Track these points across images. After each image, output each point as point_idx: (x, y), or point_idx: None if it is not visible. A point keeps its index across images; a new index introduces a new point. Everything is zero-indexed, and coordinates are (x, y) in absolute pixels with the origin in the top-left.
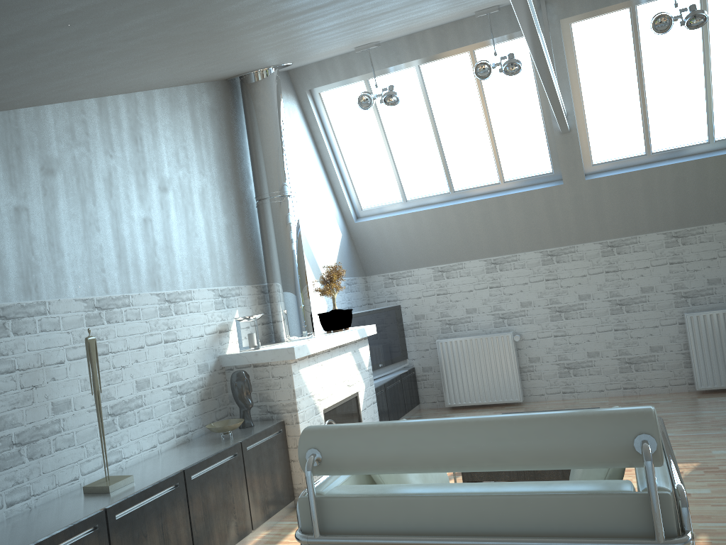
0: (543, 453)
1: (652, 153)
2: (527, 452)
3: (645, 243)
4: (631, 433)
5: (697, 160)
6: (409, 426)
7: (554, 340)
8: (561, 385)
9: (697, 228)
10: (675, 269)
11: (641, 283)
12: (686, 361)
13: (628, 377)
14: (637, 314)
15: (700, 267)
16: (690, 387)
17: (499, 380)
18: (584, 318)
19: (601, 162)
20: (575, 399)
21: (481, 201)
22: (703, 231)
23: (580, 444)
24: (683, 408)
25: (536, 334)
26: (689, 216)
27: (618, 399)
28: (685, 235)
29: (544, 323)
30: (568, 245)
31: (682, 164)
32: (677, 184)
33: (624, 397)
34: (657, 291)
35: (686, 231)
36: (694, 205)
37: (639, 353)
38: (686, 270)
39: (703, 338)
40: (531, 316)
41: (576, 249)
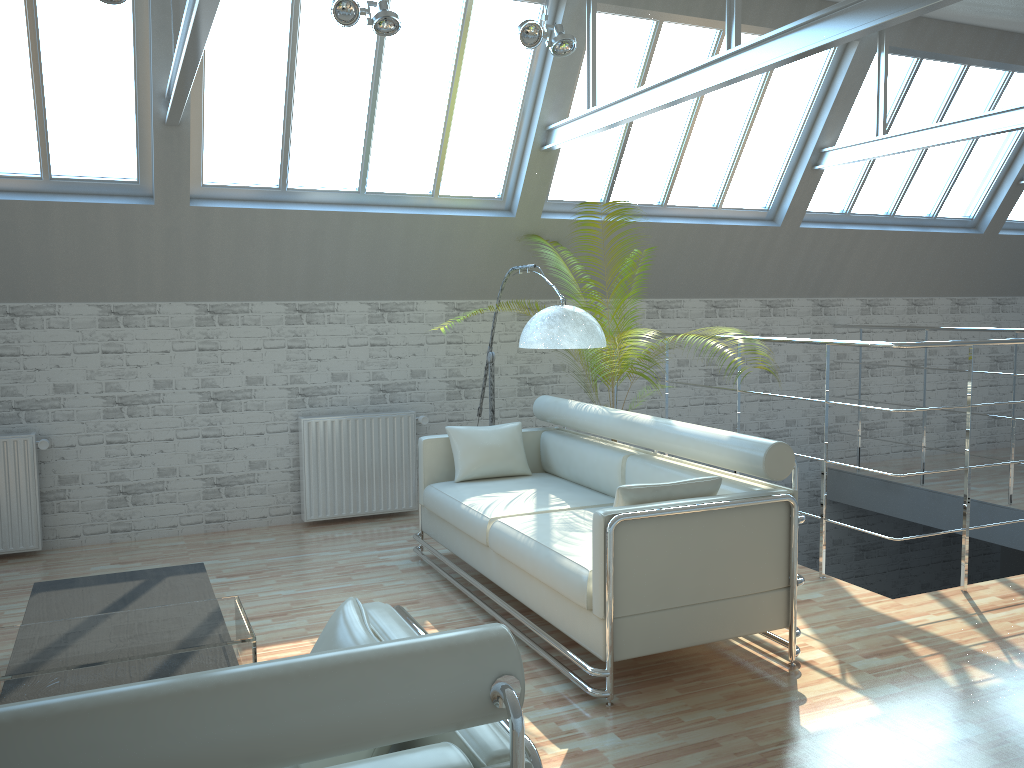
0: (348, 732)
1: (288, 189)
2: (320, 734)
3: (260, 315)
4: (487, 676)
5: (343, 213)
6: (61, 718)
7: (106, 448)
8: (110, 520)
9: (328, 304)
10: (294, 355)
11: (249, 371)
12: (294, 482)
13: (215, 505)
14: (237, 414)
15: (325, 357)
16: (296, 518)
17: (2, 516)
18: (159, 417)
19: (216, 184)
20: (132, 541)
21: (4, 202)
22: (335, 309)
23: (411, 706)
24: (294, 549)
25: (77, 438)
26: (321, 286)
27: (200, 539)
28: (313, 310)
29: (94, 421)
30: (147, 302)
31: (325, 214)
32: (314, 240)
33: (208, 534)
34: (268, 384)
35: (314, 306)
36: (329, 272)
37: (235, 470)
38: (308, 359)
39: (321, 453)
40: (71, 408)
41: (158, 309)
